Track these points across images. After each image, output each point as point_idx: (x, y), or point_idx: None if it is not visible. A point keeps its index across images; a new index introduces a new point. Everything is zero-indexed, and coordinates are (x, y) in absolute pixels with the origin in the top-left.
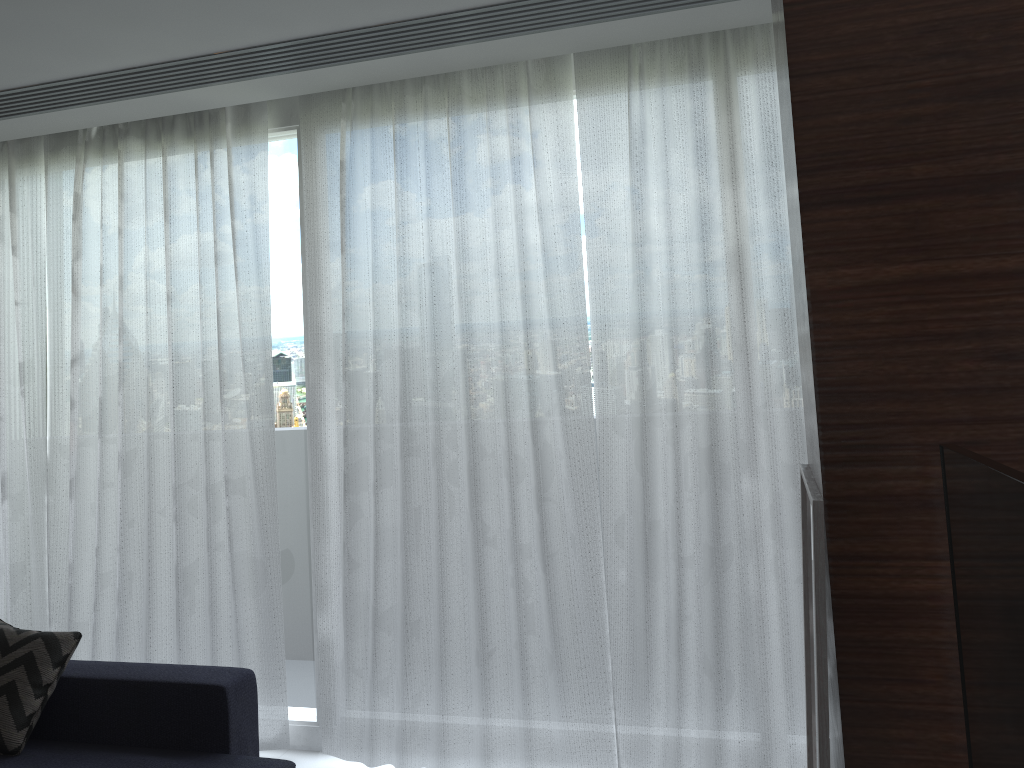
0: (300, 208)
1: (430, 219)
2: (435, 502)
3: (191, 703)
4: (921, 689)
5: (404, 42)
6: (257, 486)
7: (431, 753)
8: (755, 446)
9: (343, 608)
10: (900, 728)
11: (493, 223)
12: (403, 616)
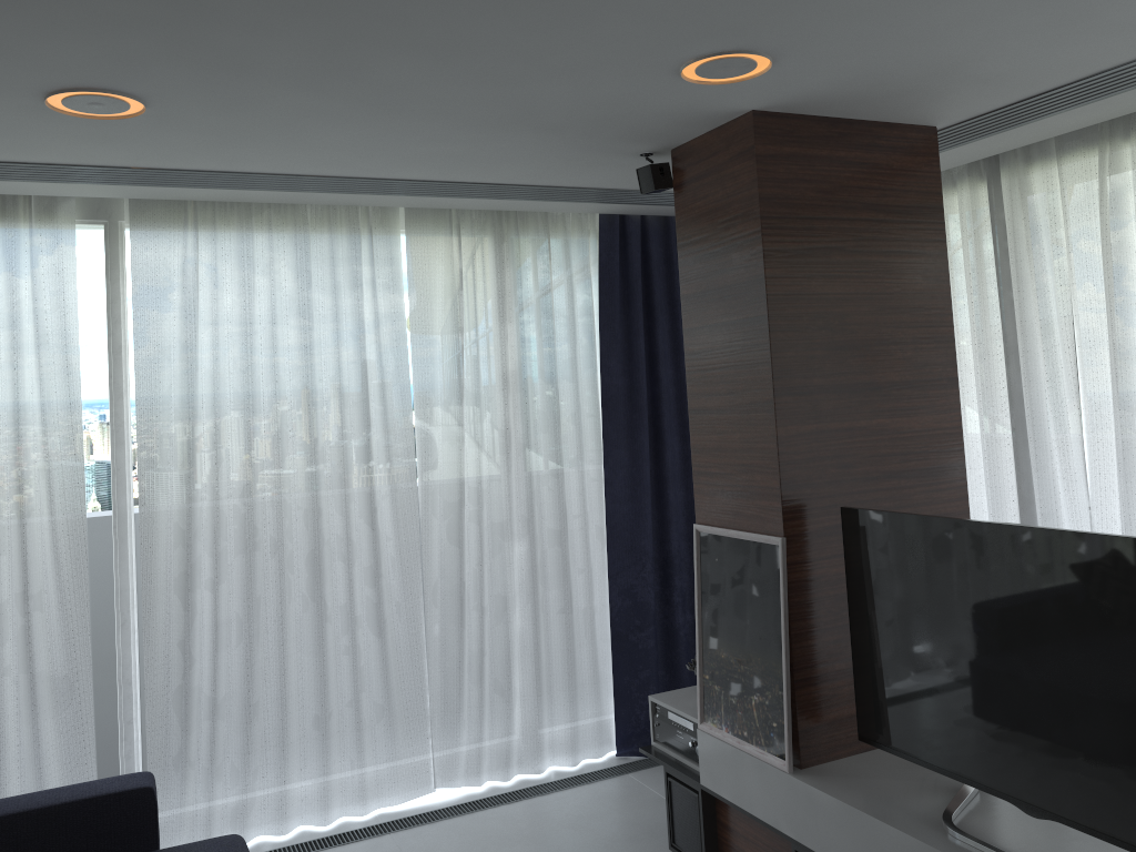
0: (108, 306)
1: (275, 332)
2: (276, 590)
3: (113, 812)
4: (819, 619)
5: (308, 186)
6: (63, 599)
7: (268, 820)
8: (534, 518)
9: (180, 705)
10: (812, 639)
11: (335, 340)
12: (246, 699)
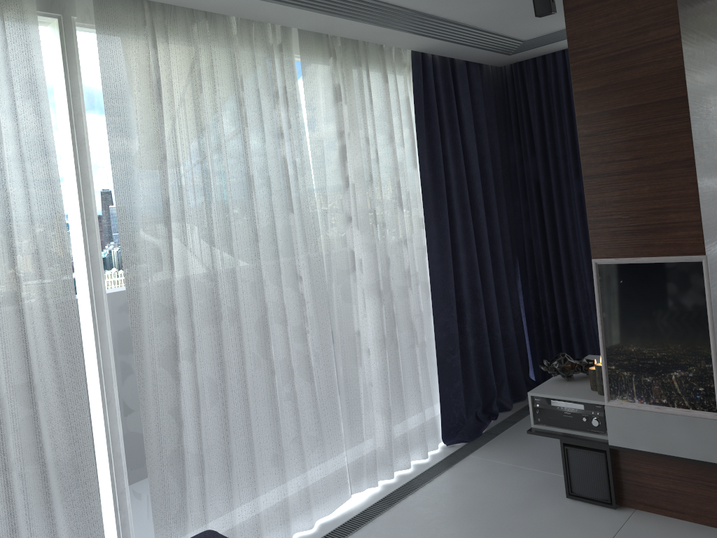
0: (68, 99)
1: (220, 129)
2: (237, 353)
3: None
4: None
5: None
6: (62, 385)
7: None
8: (392, 278)
9: (177, 466)
10: None
11: (262, 138)
12: (226, 451)
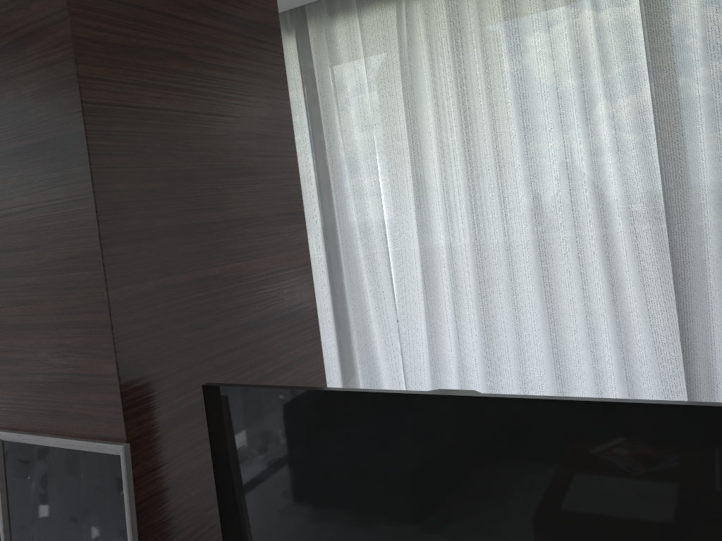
0: None
1: None
2: None
3: None
4: (181, 536)
5: None
6: None
7: None
8: None
9: None
10: None
11: None
12: None
